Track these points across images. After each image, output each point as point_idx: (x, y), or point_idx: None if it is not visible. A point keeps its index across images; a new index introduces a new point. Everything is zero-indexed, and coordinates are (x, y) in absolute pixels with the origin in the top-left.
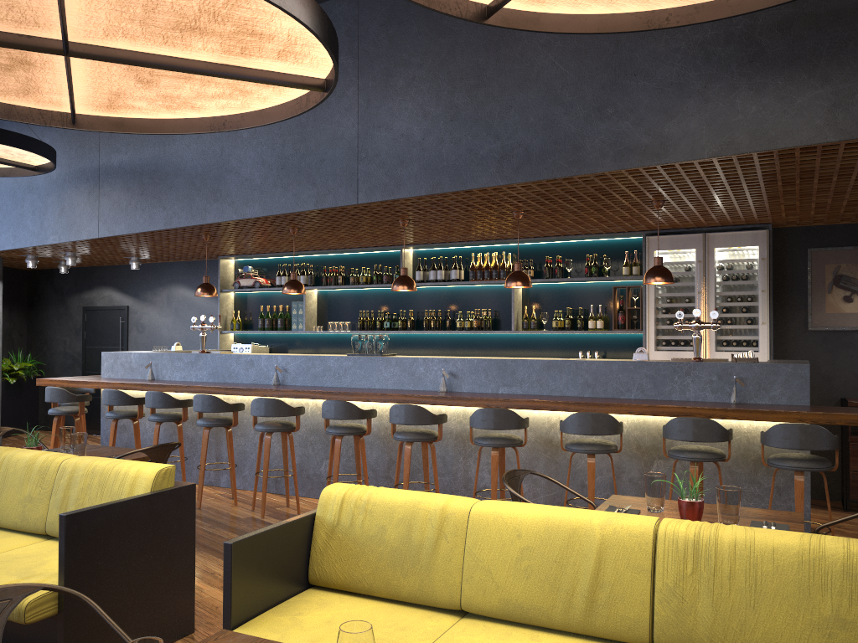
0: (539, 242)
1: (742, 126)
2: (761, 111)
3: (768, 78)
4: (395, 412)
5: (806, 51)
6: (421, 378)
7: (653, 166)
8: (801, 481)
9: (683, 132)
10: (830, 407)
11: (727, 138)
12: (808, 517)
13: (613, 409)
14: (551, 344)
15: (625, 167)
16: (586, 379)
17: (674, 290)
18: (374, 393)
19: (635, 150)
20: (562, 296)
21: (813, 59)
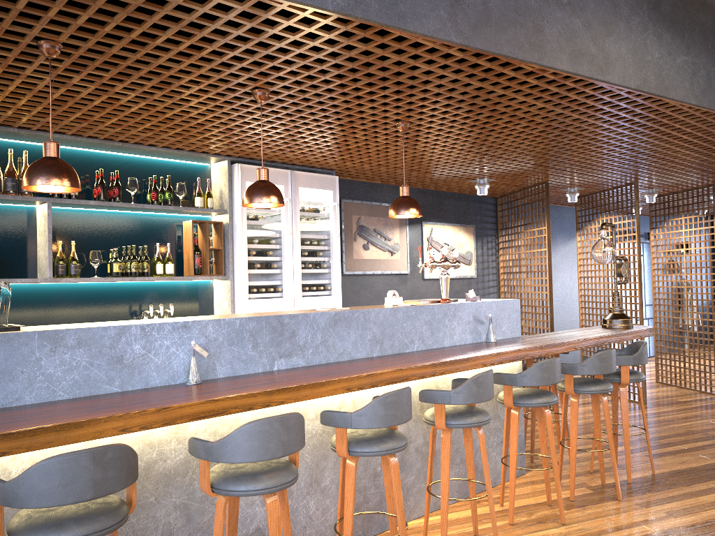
0: (72, 146)
1: (651, 68)
2: (660, 59)
3: (662, 31)
4: (258, 437)
5: (679, 19)
6: (138, 364)
7: (593, 80)
8: (606, 401)
9: (617, 54)
10: (538, 335)
11: (644, 74)
12: (524, 437)
13: (472, 364)
14: (91, 298)
15: (578, 72)
16: (374, 334)
17: (265, 229)
18: (141, 411)
19: (585, 56)
20: (107, 229)
21: (682, 29)
